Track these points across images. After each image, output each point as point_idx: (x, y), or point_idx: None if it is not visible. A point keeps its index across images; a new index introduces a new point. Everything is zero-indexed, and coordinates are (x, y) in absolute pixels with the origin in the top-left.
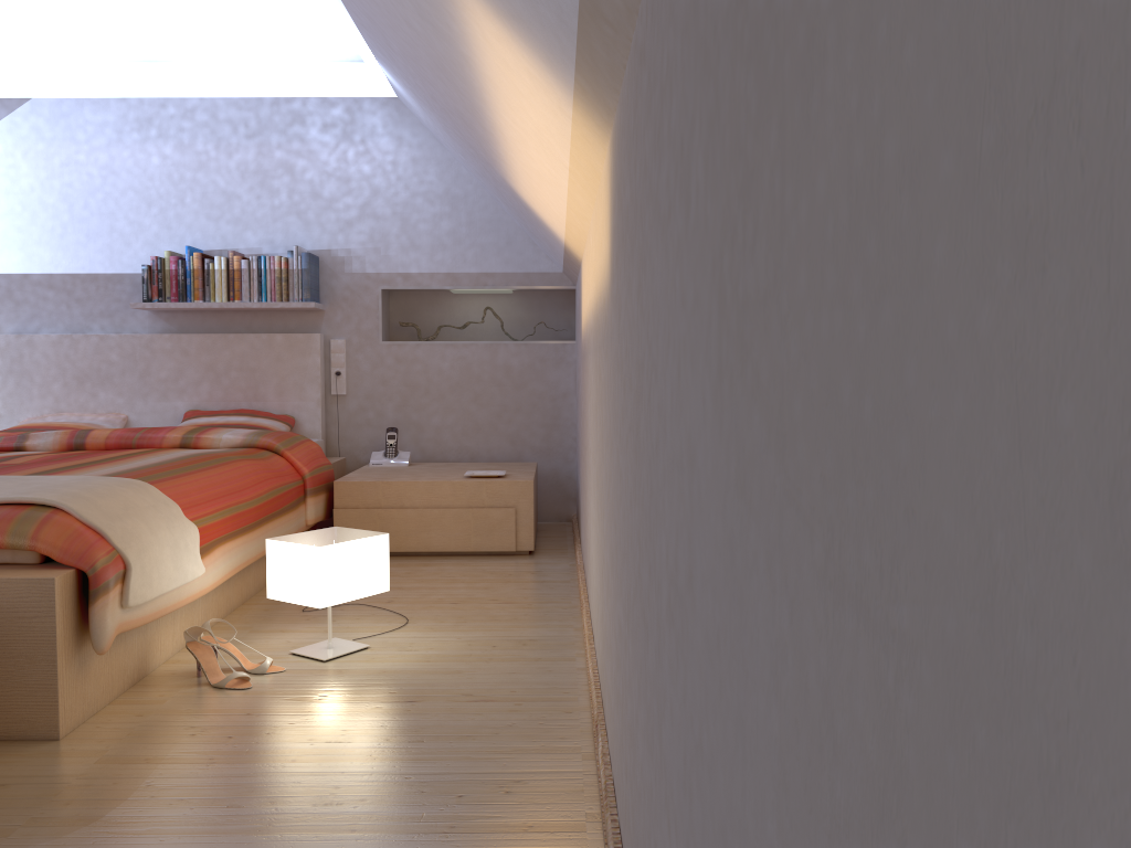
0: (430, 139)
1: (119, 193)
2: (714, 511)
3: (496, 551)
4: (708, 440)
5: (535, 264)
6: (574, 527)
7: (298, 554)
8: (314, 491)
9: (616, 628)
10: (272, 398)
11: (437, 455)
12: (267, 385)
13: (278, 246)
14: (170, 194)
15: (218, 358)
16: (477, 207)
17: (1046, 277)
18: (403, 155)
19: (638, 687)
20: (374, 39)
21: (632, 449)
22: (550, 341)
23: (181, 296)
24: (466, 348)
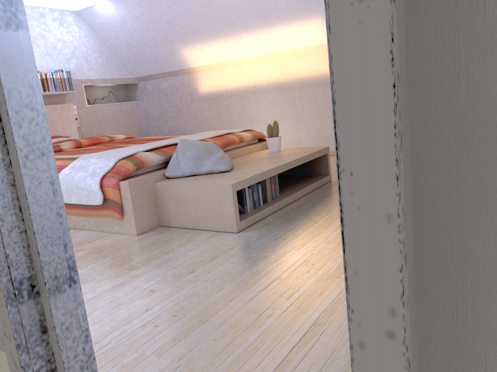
0: (89, 28)
1: None
2: None
3: None
4: None
5: (127, 75)
6: None
7: None
8: None
9: None
10: (60, 130)
11: None
12: (58, 125)
13: (45, 69)
14: None
15: None
16: (107, 54)
17: None
18: (82, 33)
19: None
20: (149, 0)
21: None
22: (135, 101)
23: None
24: (113, 105)
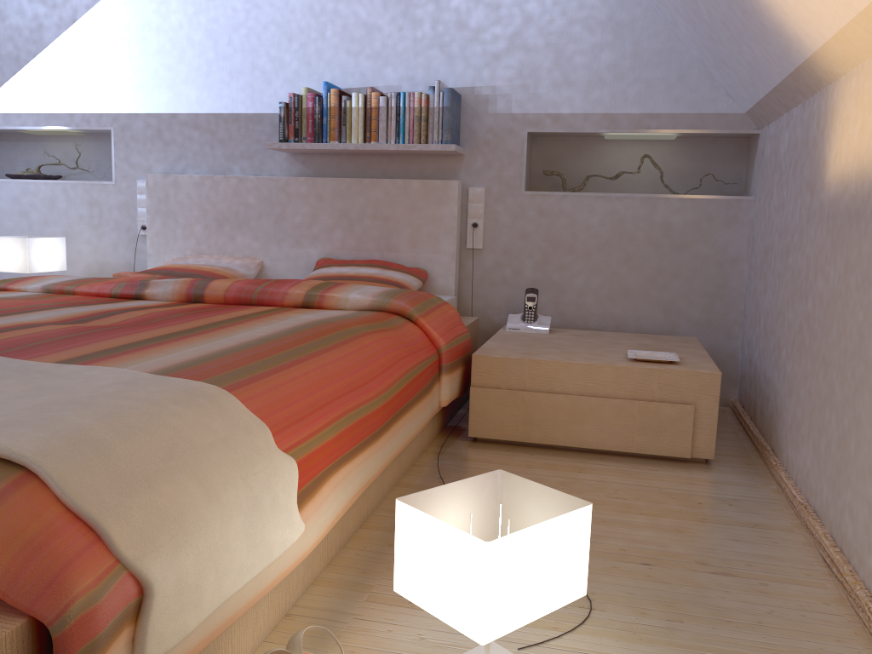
0: None
1: (261, 28)
2: None
3: (663, 454)
4: None
5: (710, 103)
6: (748, 422)
7: (448, 542)
8: (450, 367)
9: None
10: (404, 249)
11: (578, 320)
12: (400, 235)
13: (418, 84)
14: (311, 28)
15: (351, 204)
16: (645, 34)
17: None
18: None
19: None
20: None
21: None
22: (721, 196)
23: (317, 136)
24: (620, 201)
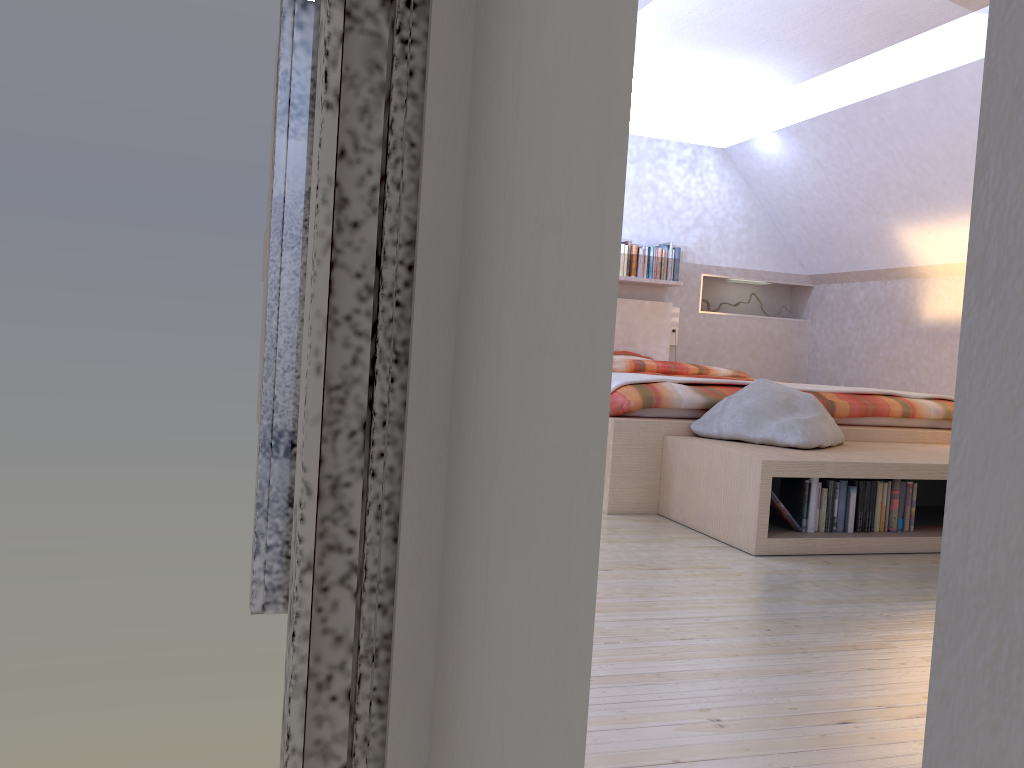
0: (740, 179)
1: None
2: None
3: None
4: None
5: (792, 268)
6: None
7: None
8: None
9: None
10: (639, 344)
11: None
12: (637, 336)
13: (643, 240)
14: None
15: None
16: (763, 227)
17: None
18: (723, 187)
19: None
20: (843, 132)
21: None
22: (796, 319)
23: None
24: (749, 319)
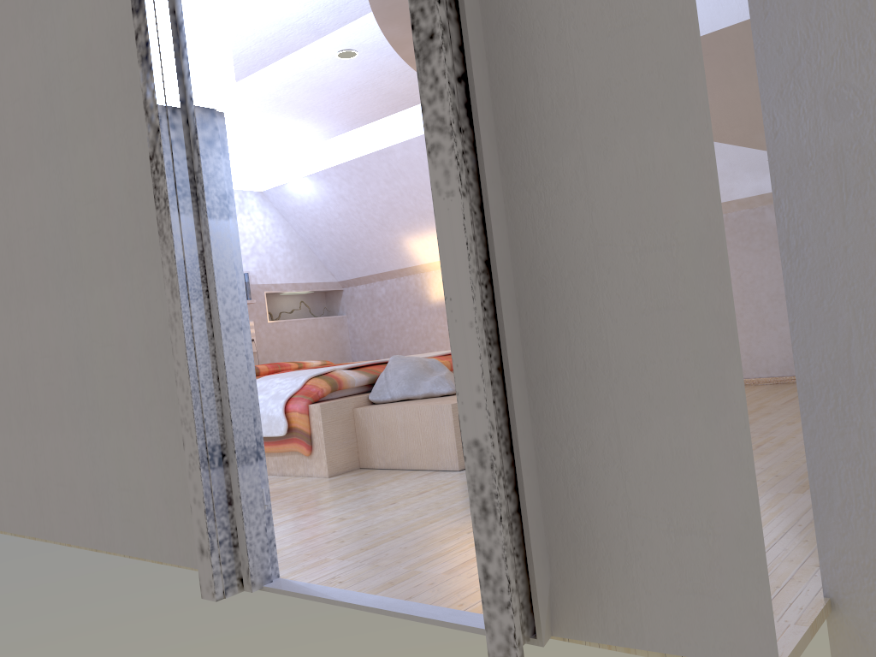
0: (278, 214)
1: None
2: None
3: None
4: None
5: (327, 278)
6: None
7: None
8: None
9: None
10: None
11: None
12: None
13: None
14: None
15: None
16: (301, 249)
17: None
18: (267, 221)
19: None
20: (361, 175)
21: None
22: (337, 316)
23: None
24: (305, 322)
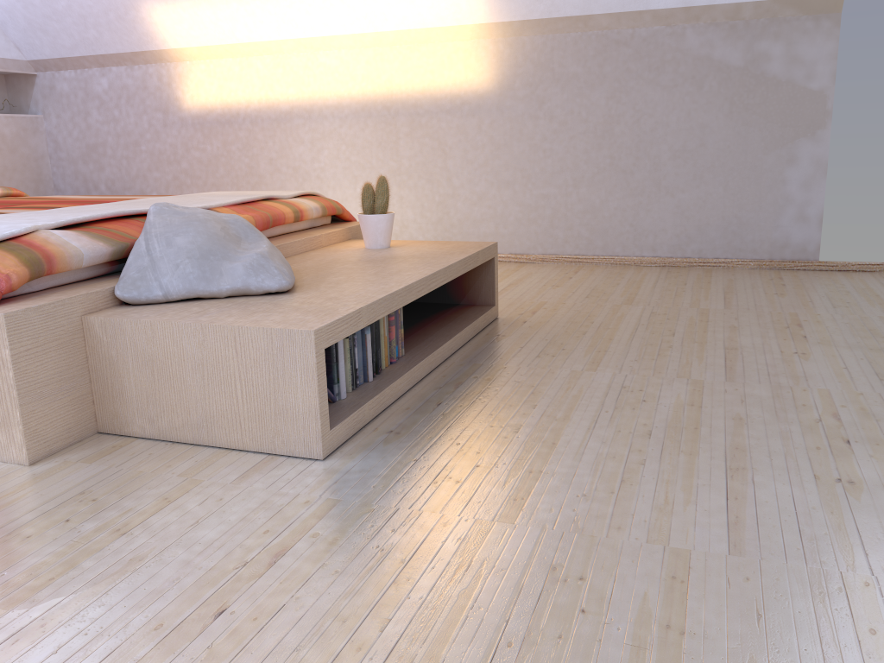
0: None
1: None
2: (725, 131)
3: None
4: (720, 122)
5: (8, 52)
6: None
7: None
8: None
9: (528, 200)
10: None
11: None
12: None
13: None
14: None
15: None
16: None
17: (818, 105)
18: None
19: (609, 192)
20: None
21: (590, 138)
22: (27, 115)
23: None
24: None
